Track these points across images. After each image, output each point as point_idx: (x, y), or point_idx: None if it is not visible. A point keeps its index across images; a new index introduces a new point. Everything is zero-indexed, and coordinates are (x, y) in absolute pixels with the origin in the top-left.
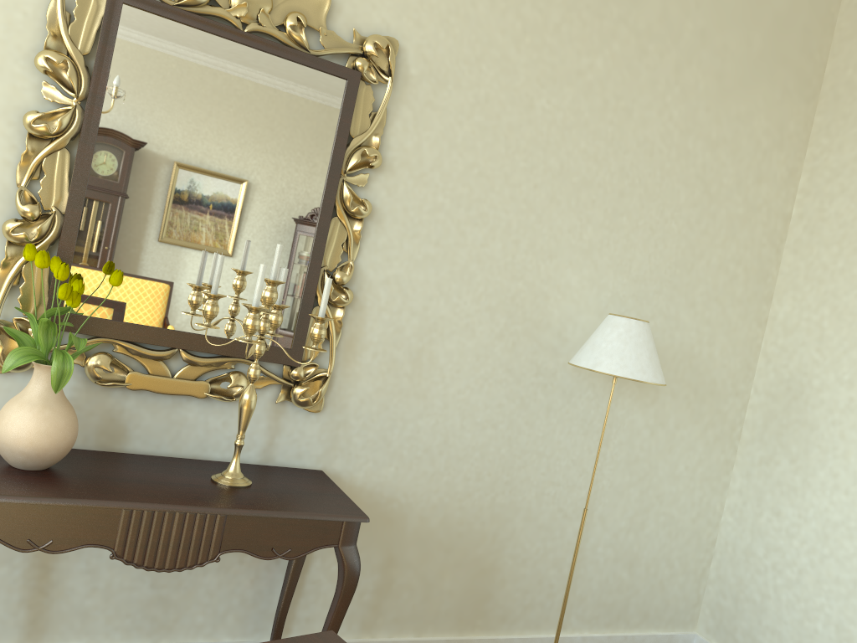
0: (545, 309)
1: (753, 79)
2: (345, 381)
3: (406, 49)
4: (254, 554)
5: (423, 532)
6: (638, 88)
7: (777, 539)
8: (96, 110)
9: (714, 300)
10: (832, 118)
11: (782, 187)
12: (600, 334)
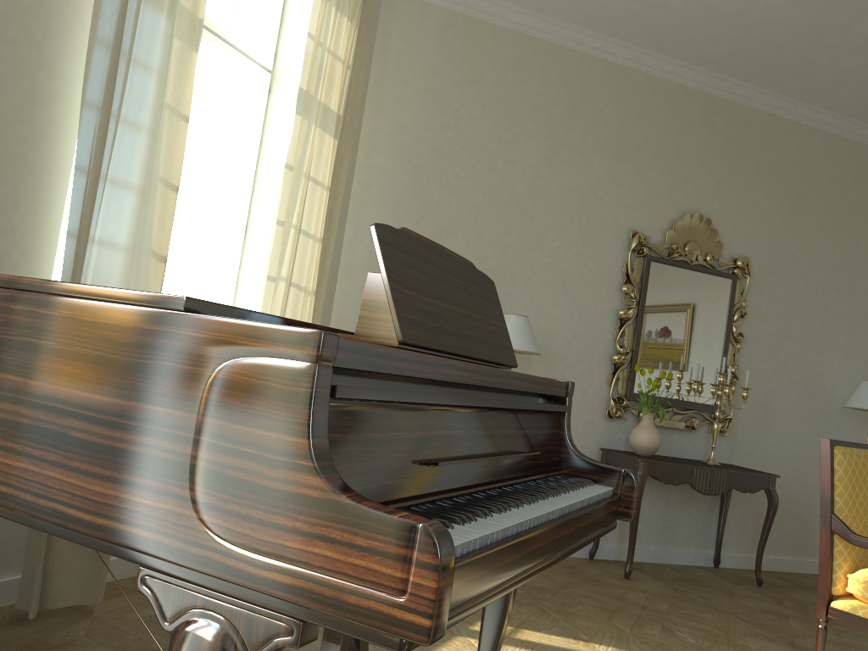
0: (822, 380)
1: None
2: (735, 420)
3: (751, 260)
4: (739, 490)
5: None
6: (857, 262)
7: None
8: (643, 306)
9: None
10: None
11: None
12: (861, 390)
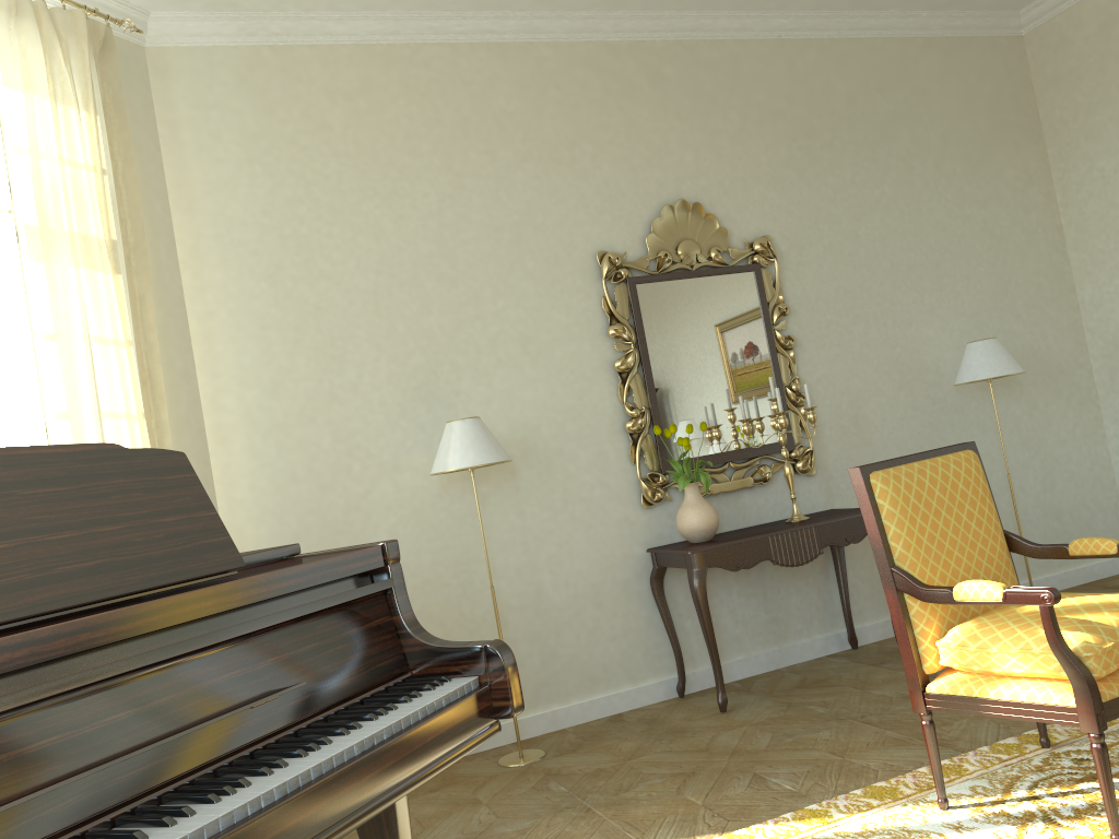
0: (920, 359)
1: (991, 147)
2: (820, 450)
3: (774, 238)
4: (838, 544)
5: None
6: (917, 192)
7: None
8: (644, 345)
9: (1032, 307)
10: (1059, 147)
11: (1045, 208)
12: (968, 358)
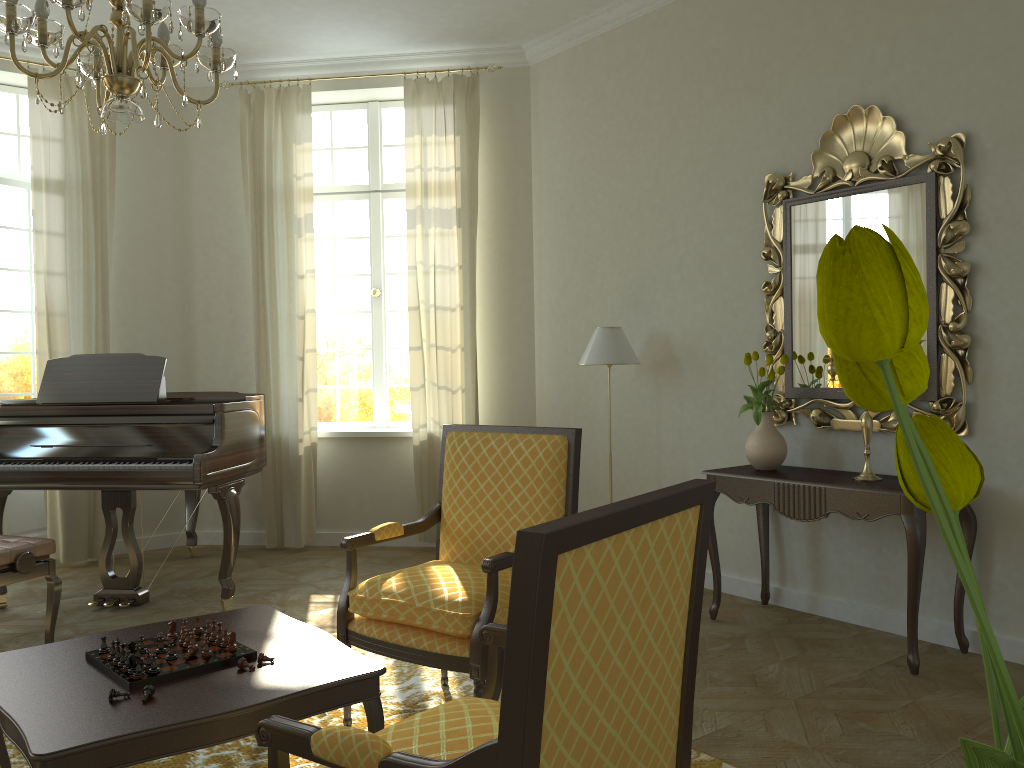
0: None
1: None
2: (987, 409)
3: (977, 132)
4: (845, 515)
5: None
6: None
7: None
8: (787, 269)
9: None
10: None
11: None
12: None
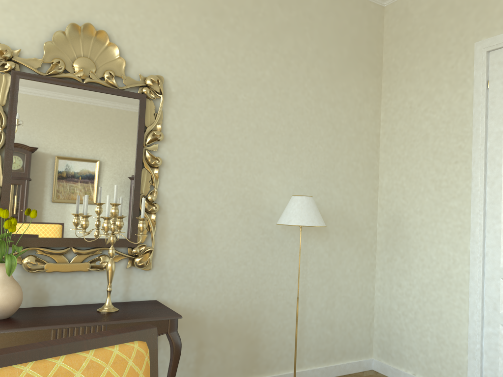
0: (261, 199)
1: (347, 69)
2: (162, 251)
3: (168, 80)
4: None
5: (216, 326)
6: (289, 82)
7: (402, 299)
8: (12, 132)
9: (348, 182)
10: (389, 83)
11: (372, 120)
12: (289, 206)
